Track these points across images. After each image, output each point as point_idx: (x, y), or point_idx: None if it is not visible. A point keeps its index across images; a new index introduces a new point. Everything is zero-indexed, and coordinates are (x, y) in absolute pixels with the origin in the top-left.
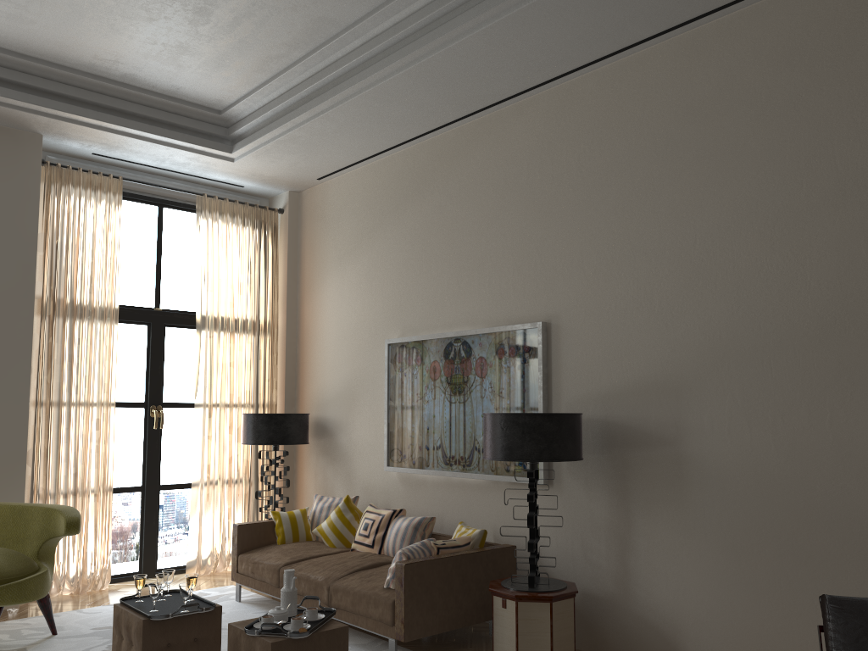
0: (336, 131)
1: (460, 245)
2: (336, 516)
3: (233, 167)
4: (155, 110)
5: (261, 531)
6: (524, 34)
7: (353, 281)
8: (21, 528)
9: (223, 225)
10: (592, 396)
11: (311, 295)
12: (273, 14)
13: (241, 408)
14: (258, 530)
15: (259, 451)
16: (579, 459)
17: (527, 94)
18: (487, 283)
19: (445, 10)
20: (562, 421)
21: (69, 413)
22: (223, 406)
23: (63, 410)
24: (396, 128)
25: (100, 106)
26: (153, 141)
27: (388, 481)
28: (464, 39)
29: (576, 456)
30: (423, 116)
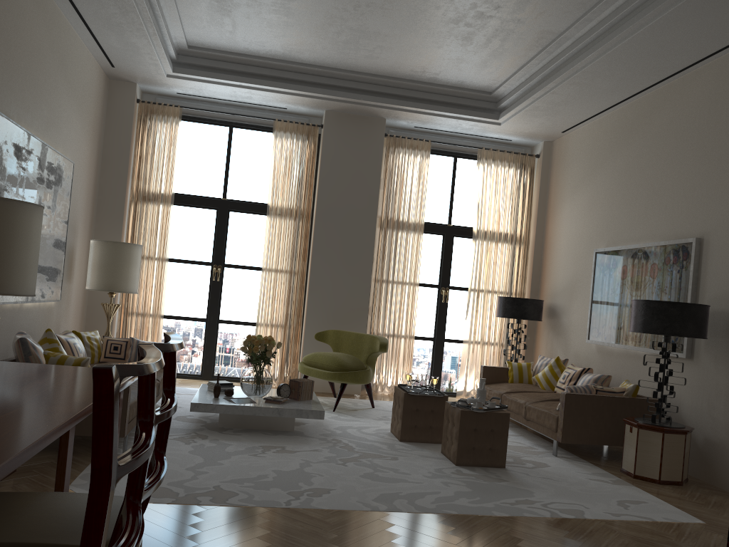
0: (563, 101)
1: (649, 179)
2: (548, 369)
3: (501, 128)
4: (449, 97)
5: (498, 373)
6: (678, 26)
7: (579, 207)
8: (359, 346)
9: (494, 168)
10: (725, 294)
11: (553, 216)
12: (510, 34)
13: (499, 294)
14: (497, 372)
15: (508, 323)
16: (698, 337)
17: (702, 62)
18: (664, 208)
19: (620, 17)
20: (684, 308)
21: (392, 287)
22: (486, 291)
23: (389, 285)
24: (607, 95)
25: (416, 98)
26: (448, 117)
27: (589, 350)
28: (633, 36)
29: (696, 335)
30: (624, 85)
